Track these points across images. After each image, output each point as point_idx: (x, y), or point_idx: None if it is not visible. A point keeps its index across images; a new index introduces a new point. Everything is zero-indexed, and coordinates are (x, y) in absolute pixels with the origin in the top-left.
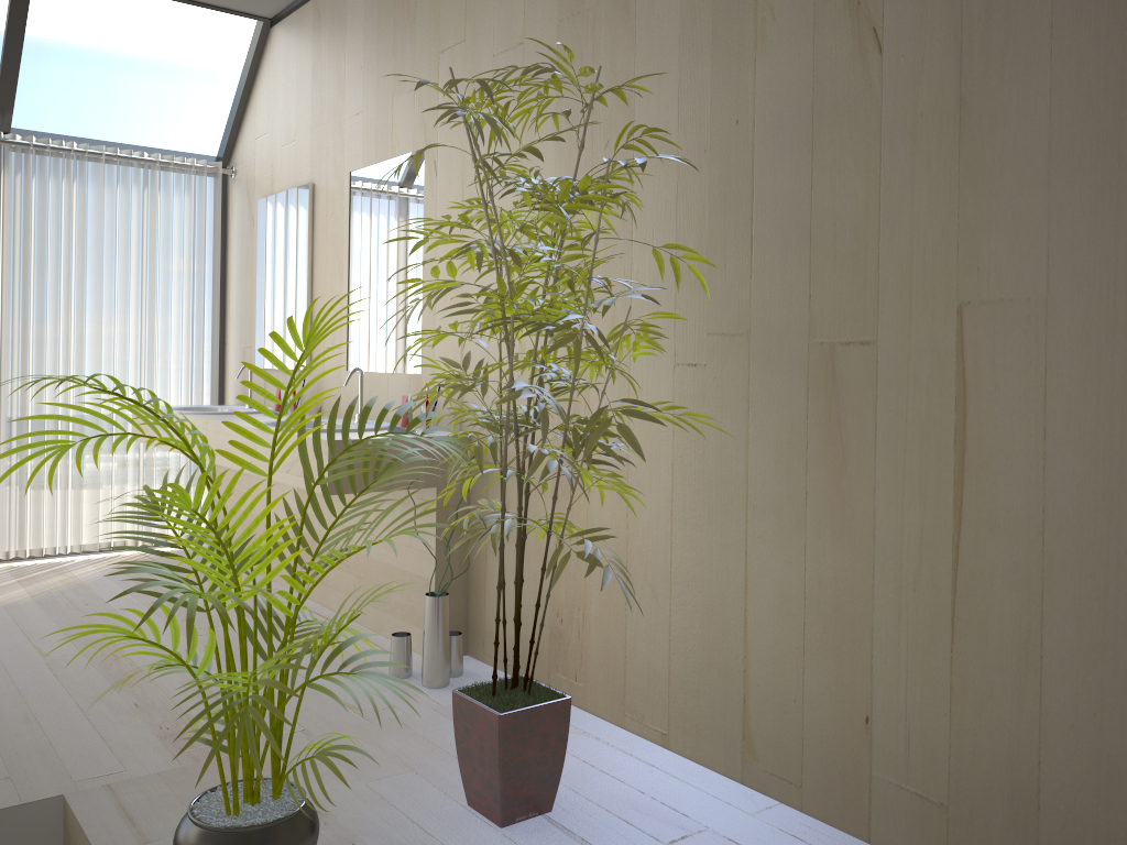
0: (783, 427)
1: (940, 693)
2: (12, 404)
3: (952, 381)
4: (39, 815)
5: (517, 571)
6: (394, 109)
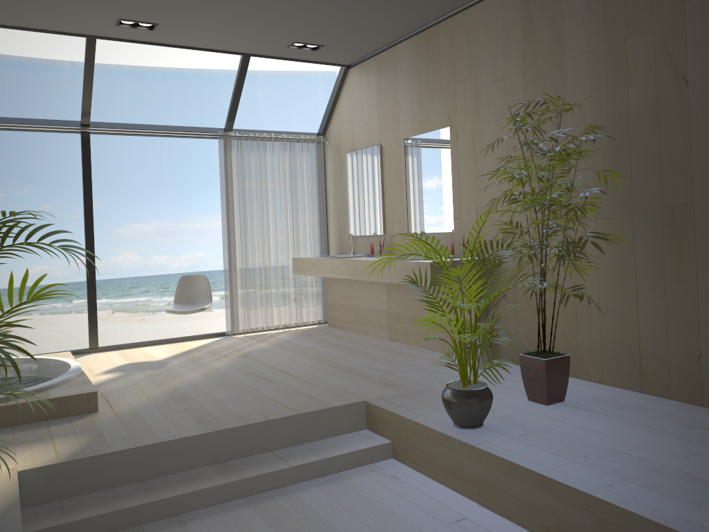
0: (651, 241)
1: None
2: (241, 259)
3: None
4: (358, 408)
5: (542, 305)
6: (429, 109)
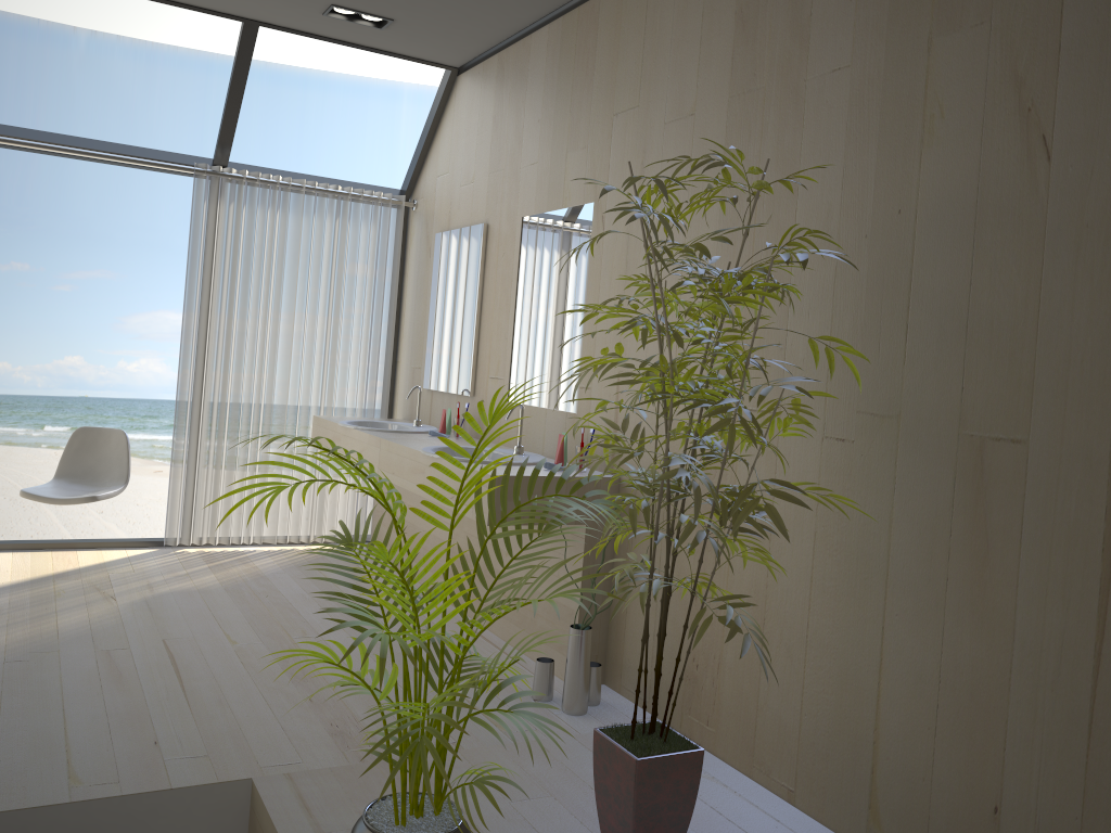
0: (927, 512)
1: (1072, 796)
2: (213, 407)
3: (1103, 490)
4: (231, 794)
5: (661, 625)
6: (567, 163)
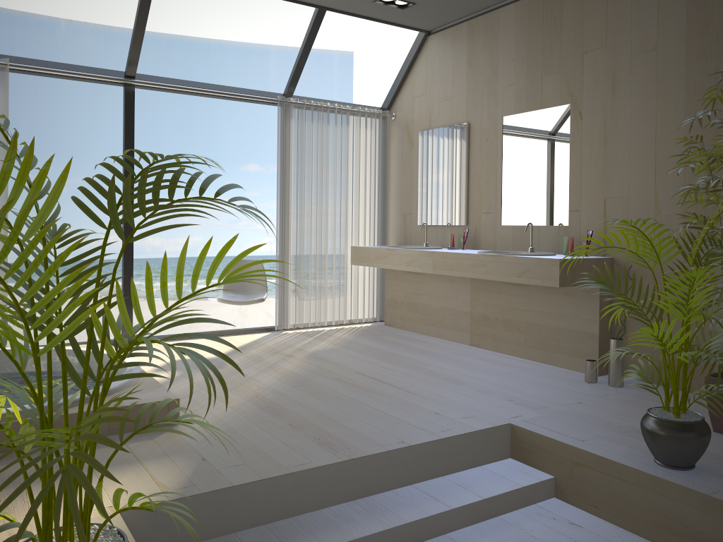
0: None
1: None
2: (296, 244)
3: None
4: (503, 432)
5: None
6: (542, 83)
